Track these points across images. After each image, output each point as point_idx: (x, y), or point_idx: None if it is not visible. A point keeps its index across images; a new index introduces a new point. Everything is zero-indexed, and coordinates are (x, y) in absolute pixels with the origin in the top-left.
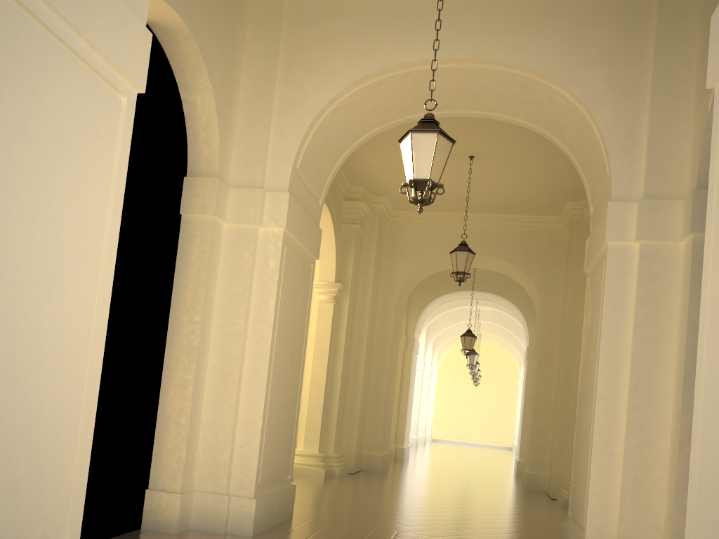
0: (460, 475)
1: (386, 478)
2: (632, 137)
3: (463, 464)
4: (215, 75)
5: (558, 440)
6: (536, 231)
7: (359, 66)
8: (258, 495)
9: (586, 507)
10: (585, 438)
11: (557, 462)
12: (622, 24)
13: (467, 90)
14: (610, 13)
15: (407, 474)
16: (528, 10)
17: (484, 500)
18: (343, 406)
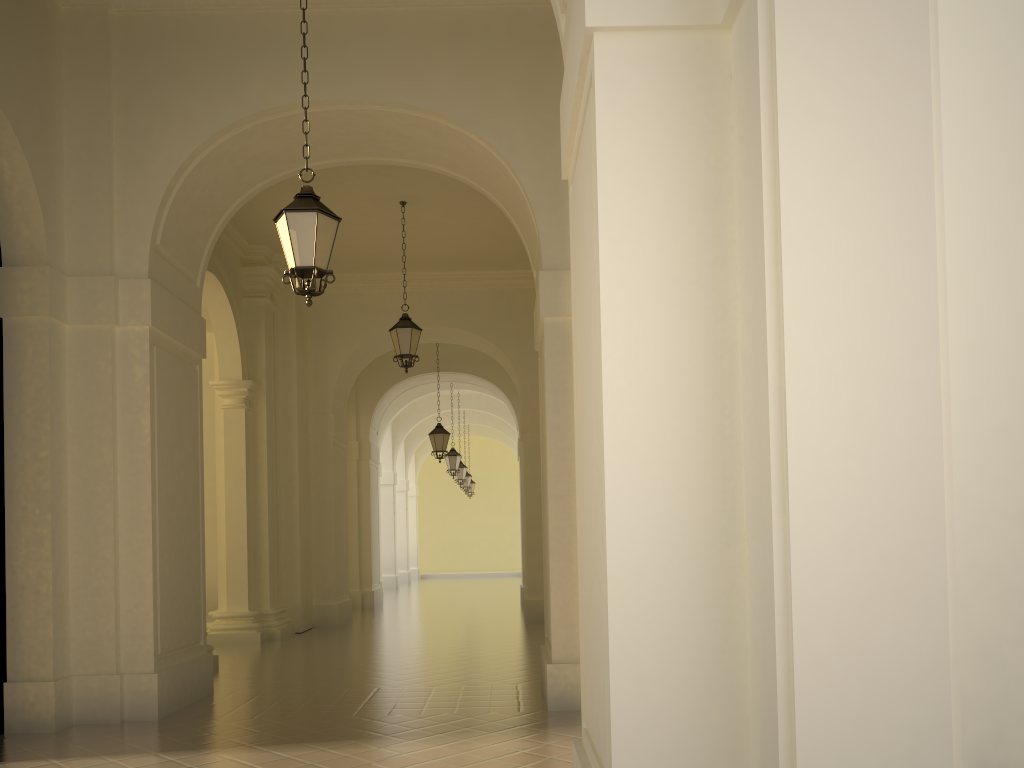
0: (447, 615)
1: (346, 632)
2: (559, 194)
3: (455, 602)
4: (25, 130)
5: None
6: (504, 291)
7: (224, 110)
8: (161, 669)
9: (550, 622)
10: (547, 546)
11: None
12: (535, 59)
13: (368, 134)
14: (520, 45)
15: (376, 623)
16: (426, 40)
17: (470, 640)
18: (277, 545)
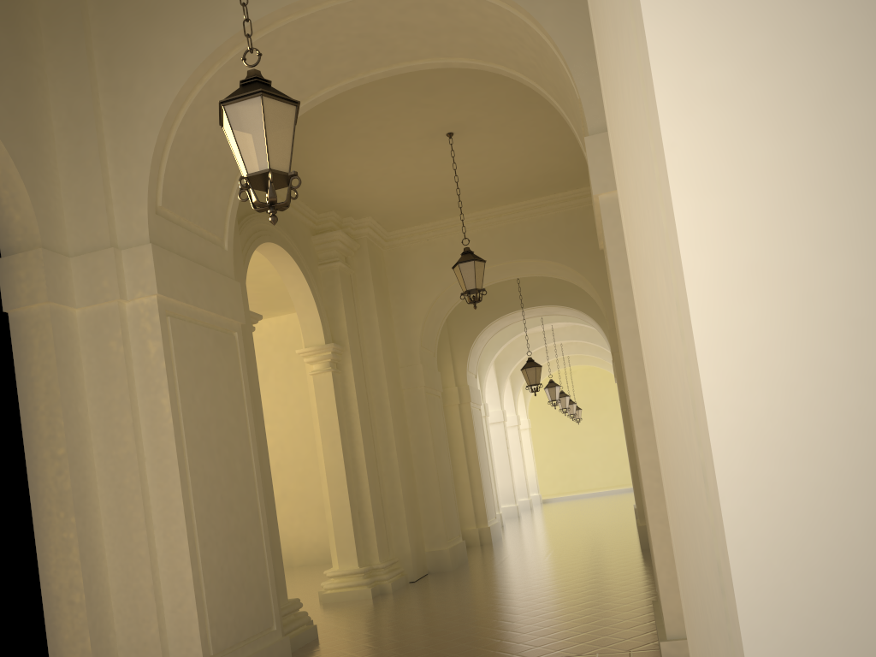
0: (560, 546)
1: (458, 577)
2: None
3: (571, 529)
4: None
5: None
6: (574, 212)
7: (202, 40)
8: None
9: (658, 585)
10: (642, 485)
11: None
12: None
13: (370, 36)
14: None
15: (489, 562)
16: None
17: (580, 579)
18: (381, 499)
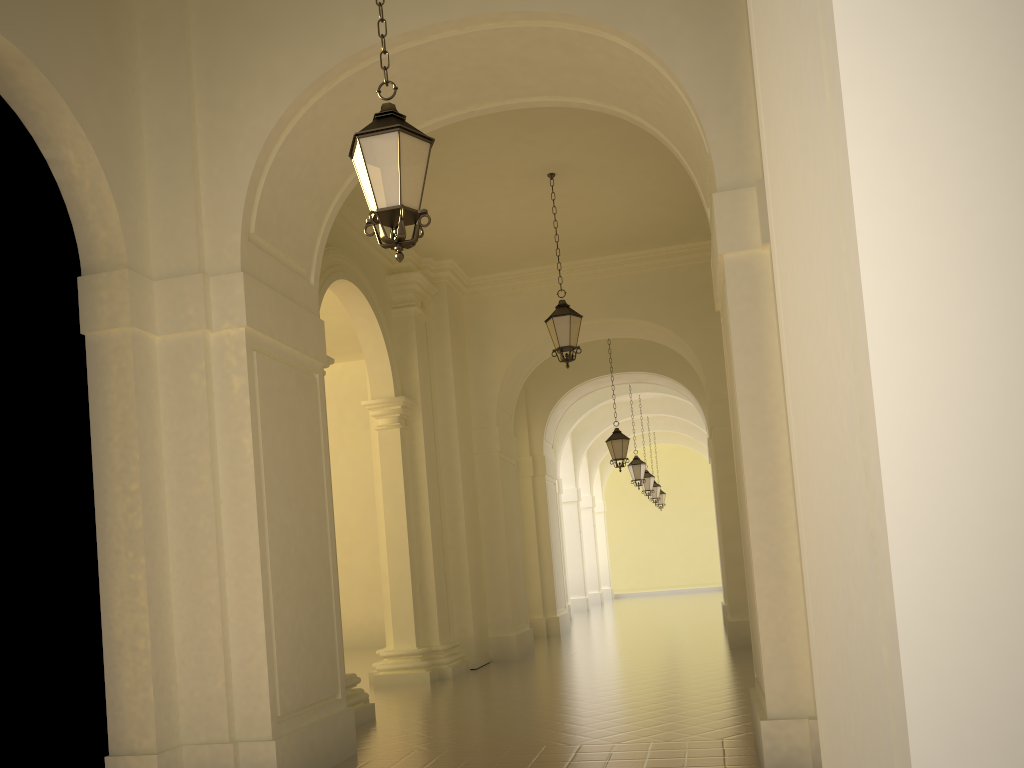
0: (639, 642)
1: (525, 666)
2: (732, 88)
3: (649, 625)
4: (89, 113)
5: None
6: (679, 269)
7: (312, 61)
8: (282, 734)
9: (761, 662)
10: (749, 559)
11: None
12: None
13: (487, 68)
14: None
15: (559, 654)
16: None
17: (664, 673)
18: (444, 574)
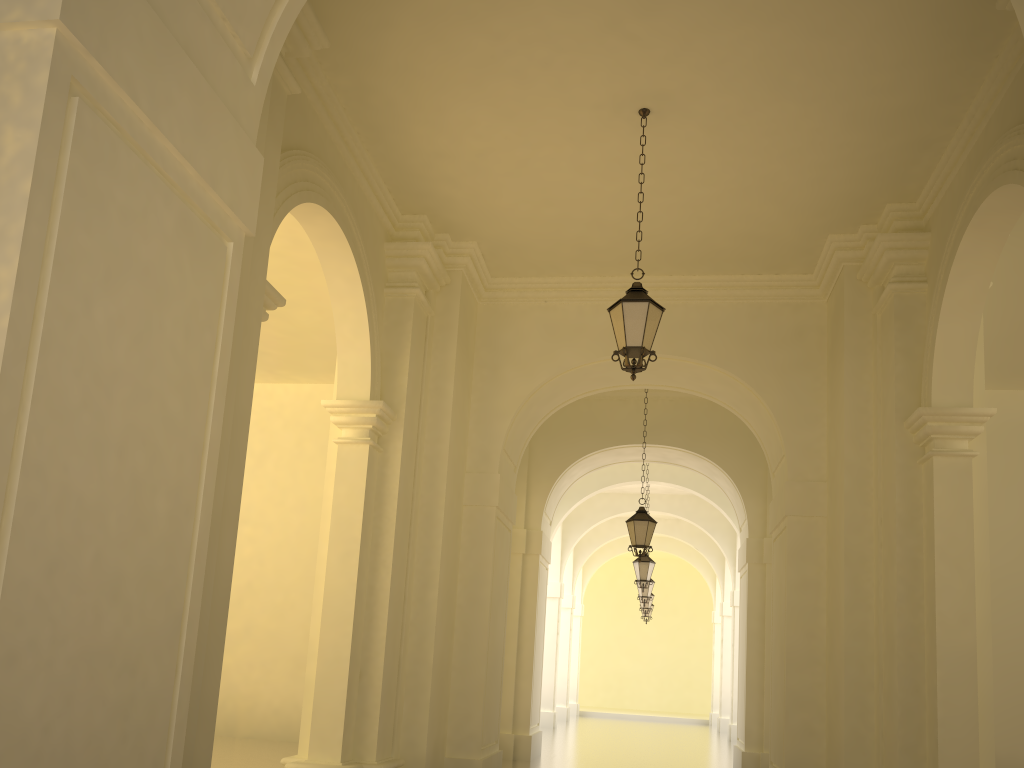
0: None
1: None
2: None
3: (641, 761)
4: None
5: (849, 714)
6: (765, 306)
7: None
8: None
9: None
10: None
11: (850, 760)
12: None
13: None
14: None
15: None
16: None
17: None
18: (398, 661)
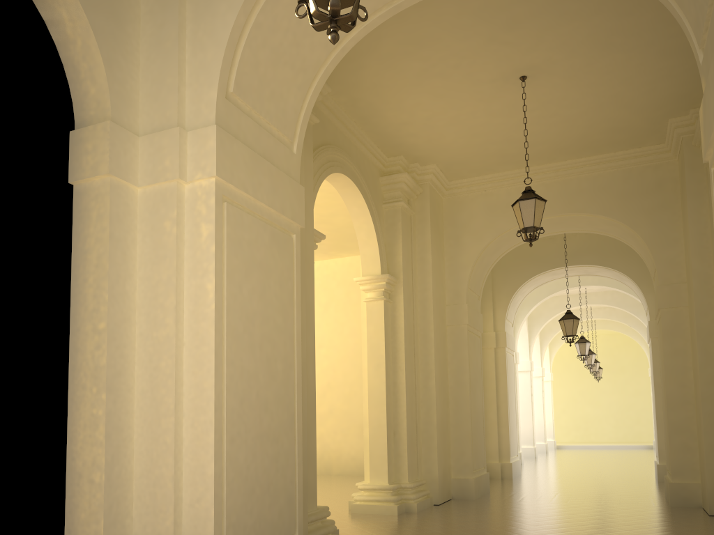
0: (581, 491)
1: (480, 506)
2: None
3: (589, 475)
4: None
5: (707, 434)
6: (633, 170)
7: None
8: None
9: None
10: None
11: (709, 464)
12: None
13: None
14: None
15: (511, 497)
16: None
17: (610, 529)
18: (416, 423)
